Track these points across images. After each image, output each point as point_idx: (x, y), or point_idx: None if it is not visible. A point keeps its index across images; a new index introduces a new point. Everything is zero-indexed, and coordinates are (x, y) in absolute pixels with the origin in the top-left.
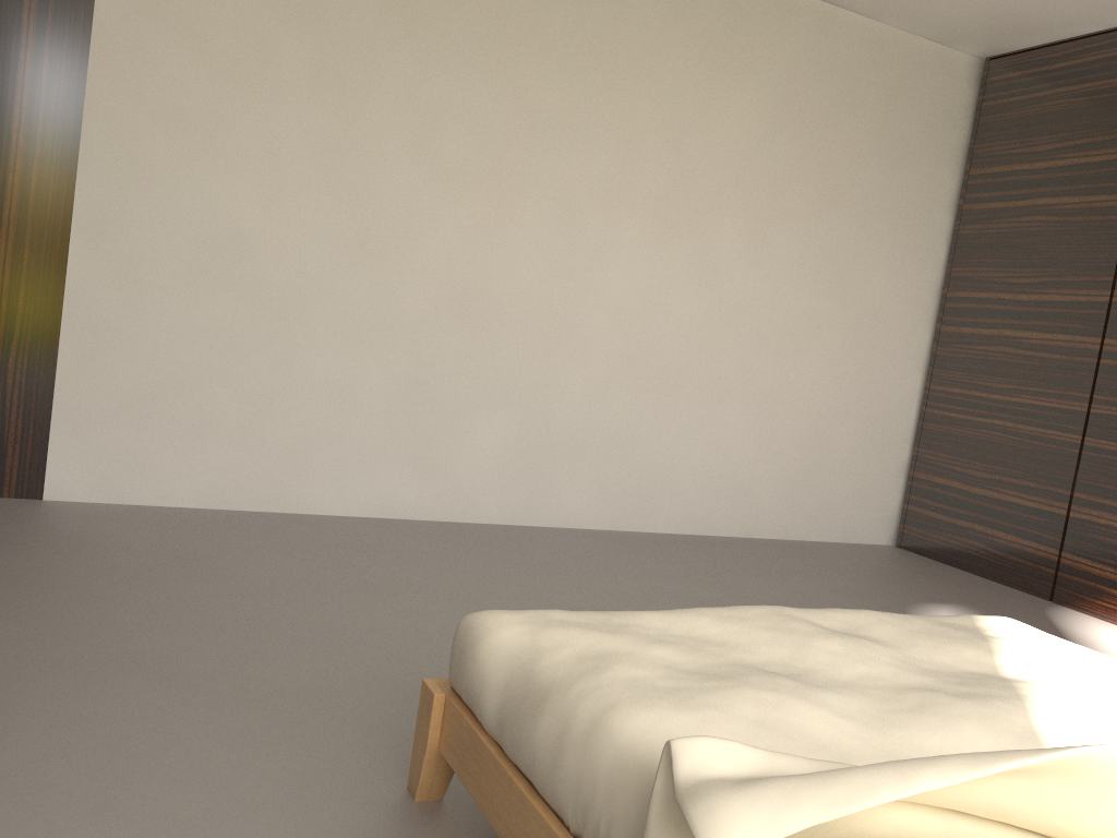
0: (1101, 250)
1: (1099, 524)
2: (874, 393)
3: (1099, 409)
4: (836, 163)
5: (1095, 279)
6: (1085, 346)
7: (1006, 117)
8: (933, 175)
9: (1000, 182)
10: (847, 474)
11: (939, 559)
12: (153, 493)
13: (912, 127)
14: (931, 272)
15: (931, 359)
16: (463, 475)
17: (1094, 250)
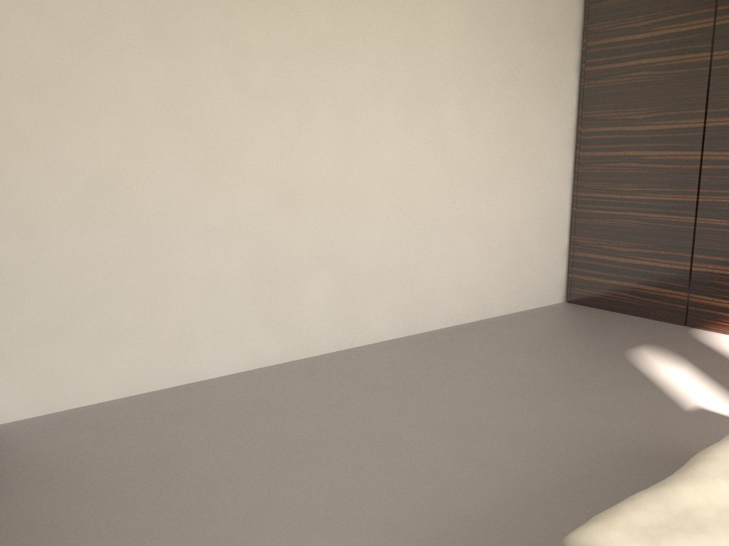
0: (693, 92)
1: (714, 273)
2: (545, 205)
3: (705, 199)
4: (509, 49)
5: (692, 112)
6: (690, 157)
7: (609, 3)
8: (565, 49)
9: (611, 50)
10: (535, 262)
11: (600, 307)
12: (79, 397)
13: (550, 17)
14: (569, 116)
15: (575, 175)
16: (304, 323)
17: (688, 92)
